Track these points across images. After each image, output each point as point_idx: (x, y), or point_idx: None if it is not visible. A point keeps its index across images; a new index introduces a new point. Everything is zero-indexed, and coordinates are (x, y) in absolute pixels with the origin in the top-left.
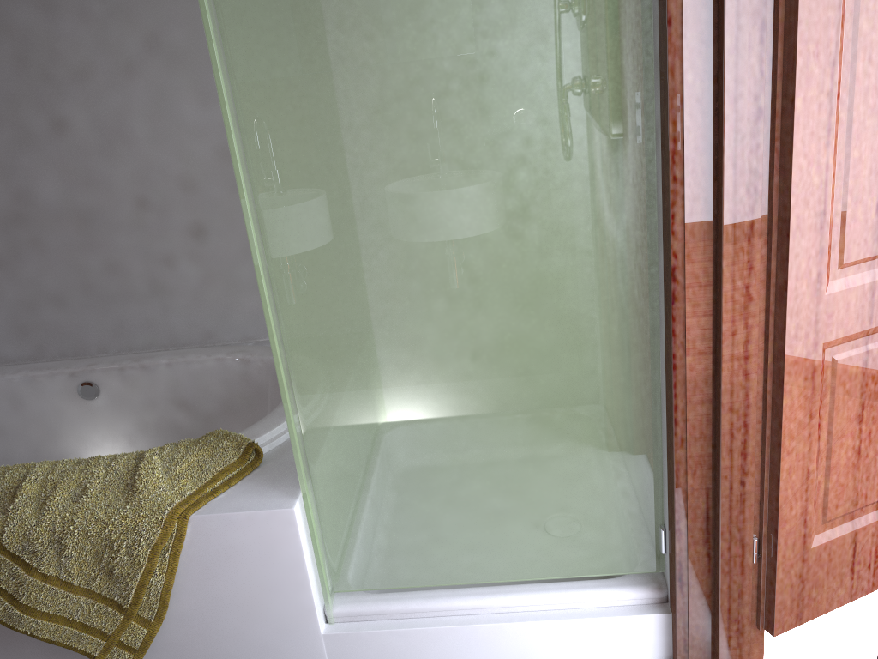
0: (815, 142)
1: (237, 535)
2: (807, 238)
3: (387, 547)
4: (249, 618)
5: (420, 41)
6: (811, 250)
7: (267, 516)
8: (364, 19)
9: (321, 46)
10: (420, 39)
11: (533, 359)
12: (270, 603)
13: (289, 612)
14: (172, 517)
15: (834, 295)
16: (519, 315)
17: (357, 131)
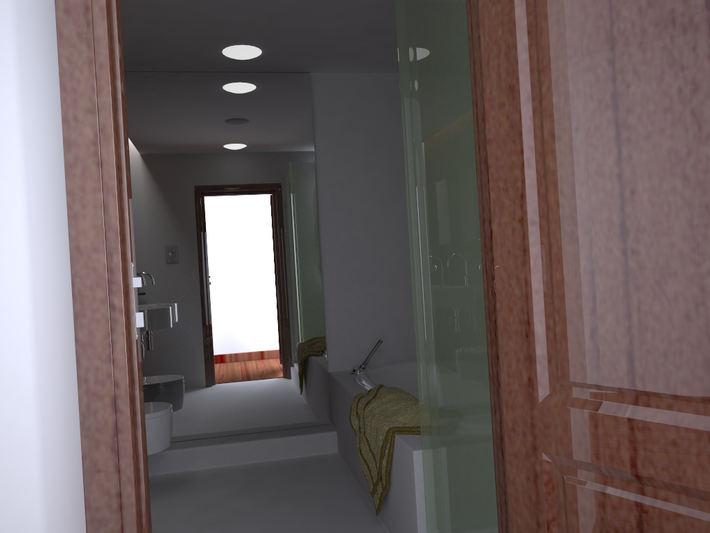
0: (513, 259)
1: (402, 455)
2: (514, 340)
3: (449, 510)
4: (404, 512)
5: (453, 185)
6: (519, 354)
7: (408, 450)
8: (441, 174)
9: (433, 188)
10: (453, 184)
11: (487, 405)
12: (408, 508)
13: (412, 519)
14: (389, 430)
15: (548, 407)
16: (481, 368)
17: (440, 234)
